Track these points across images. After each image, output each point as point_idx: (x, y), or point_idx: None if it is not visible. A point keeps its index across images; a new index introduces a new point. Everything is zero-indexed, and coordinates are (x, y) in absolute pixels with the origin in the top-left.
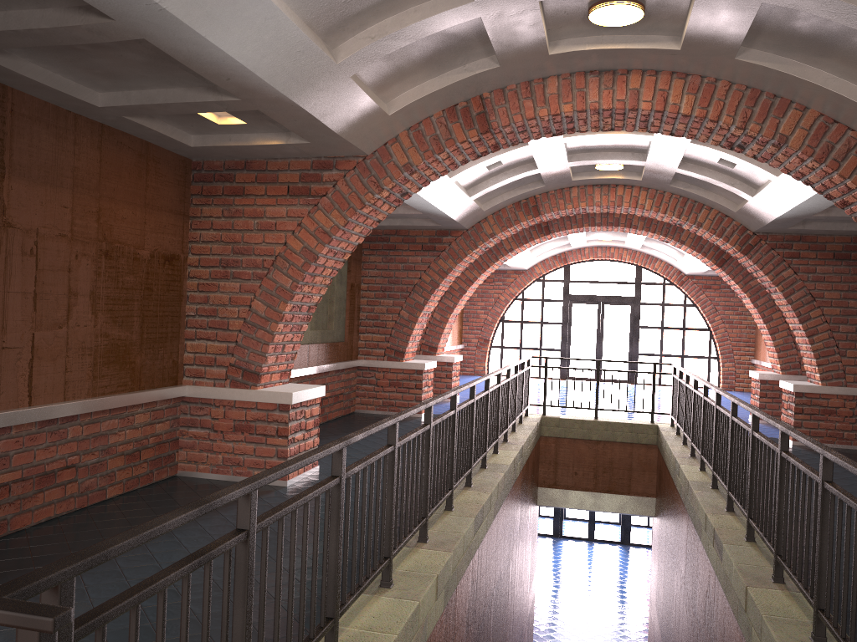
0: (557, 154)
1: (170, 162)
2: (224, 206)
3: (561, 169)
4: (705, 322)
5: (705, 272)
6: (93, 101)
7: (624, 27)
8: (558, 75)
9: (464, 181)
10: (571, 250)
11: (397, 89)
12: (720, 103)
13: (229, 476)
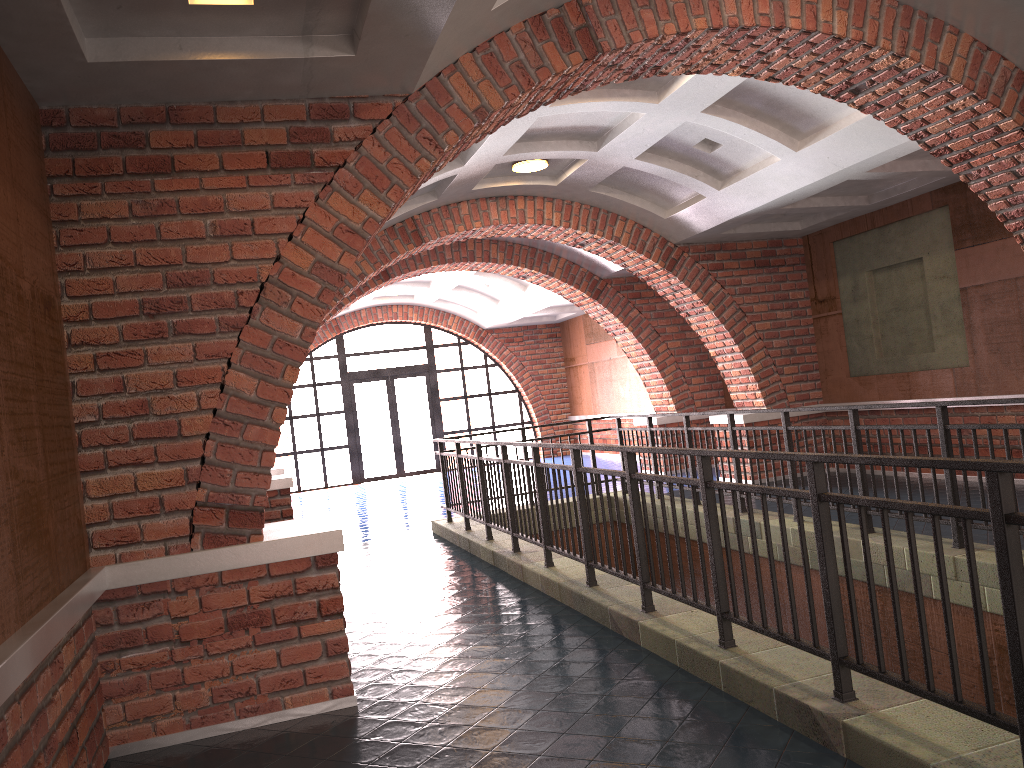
0: (510, 138)
1: (22, 100)
2: (132, 195)
3: (484, 168)
4: (512, 382)
5: (509, 323)
6: None
7: None
8: None
9: None
10: (343, 314)
11: None
12: (875, 22)
13: (233, 723)
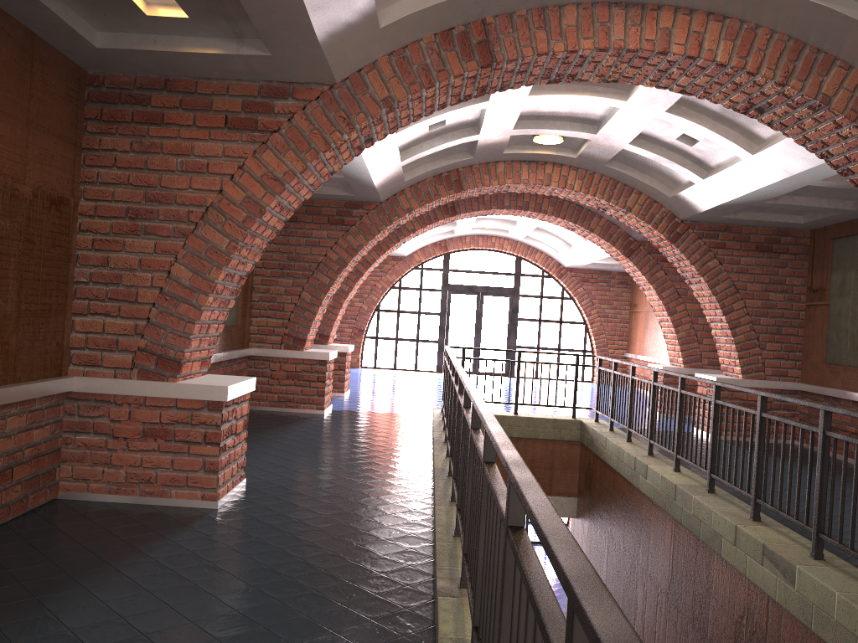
0: (509, 117)
1: (61, 69)
2: (134, 136)
3: (501, 137)
4: (582, 315)
5: (585, 266)
6: None
7: None
8: (577, 4)
9: (401, 142)
10: (452, 238)
11: None
12: (760, 53)
13: (135, 498)
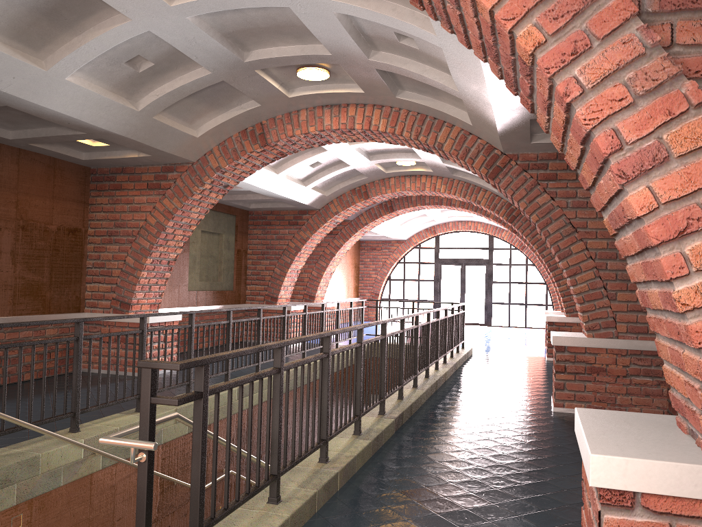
0: (356, 155)
1: (73, 170)
2: (110, 196)
3: (369, 165)
4: (542, 277)
5: None
6: (6, 136)
7: (328, 80)
8: (307, 108)
9: (297, 176)
10: (439, 224)
11: (199, 121)
12: (402, 123)
13: (112, 371)
